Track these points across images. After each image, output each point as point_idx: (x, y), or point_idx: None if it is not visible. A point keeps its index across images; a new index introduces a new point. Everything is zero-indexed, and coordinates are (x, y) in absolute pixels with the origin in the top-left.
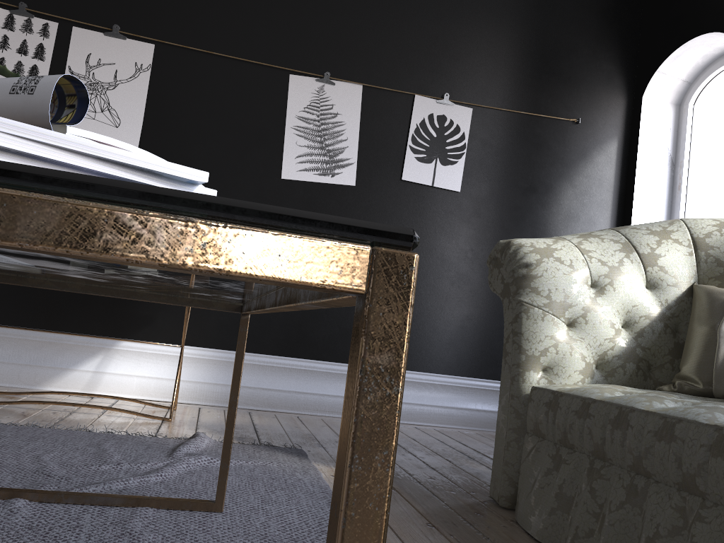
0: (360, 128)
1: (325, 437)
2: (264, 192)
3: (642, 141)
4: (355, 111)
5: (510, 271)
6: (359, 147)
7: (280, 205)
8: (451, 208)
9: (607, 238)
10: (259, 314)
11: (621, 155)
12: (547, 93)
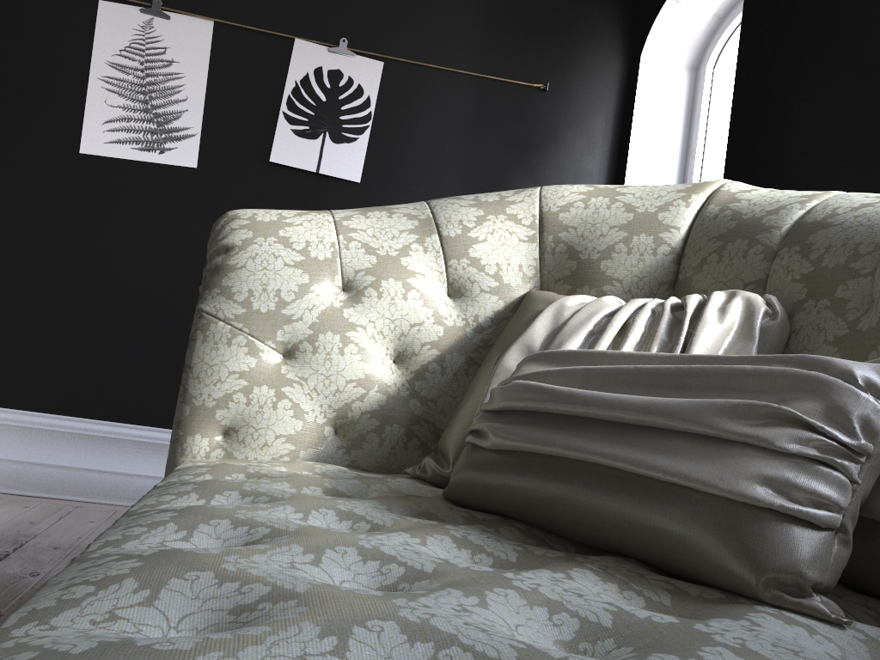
0: (209, 84)
1: (52, 540)
2: (52, 172)
3: (638, 118)
4: (202, 58)
5: (209, 261)
6: (205, 111)
7: (76, 192)
8: (346, 206)
9: (402, 212)
10: (35, 353)
11: (610, 139)
12: (501, 46)
